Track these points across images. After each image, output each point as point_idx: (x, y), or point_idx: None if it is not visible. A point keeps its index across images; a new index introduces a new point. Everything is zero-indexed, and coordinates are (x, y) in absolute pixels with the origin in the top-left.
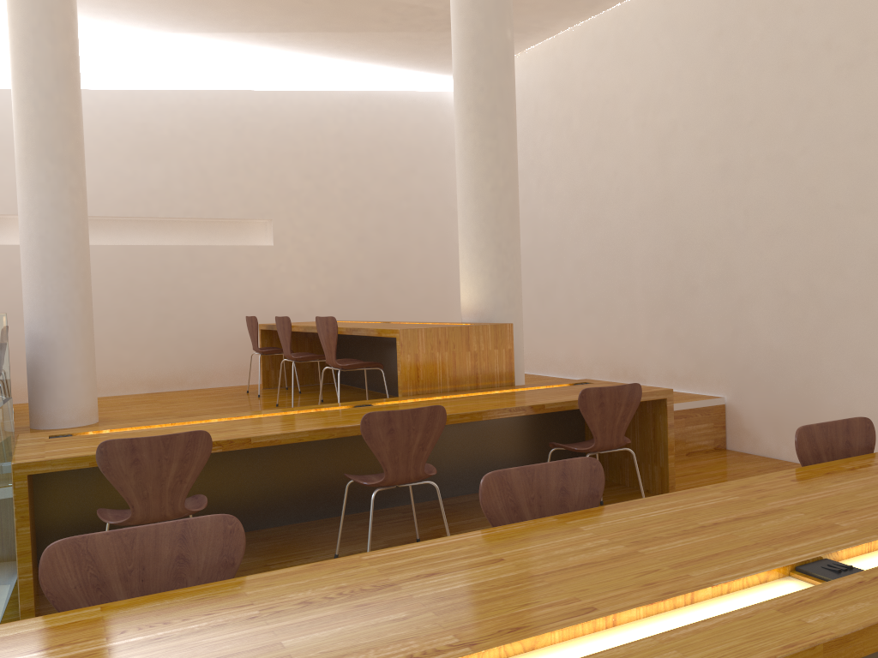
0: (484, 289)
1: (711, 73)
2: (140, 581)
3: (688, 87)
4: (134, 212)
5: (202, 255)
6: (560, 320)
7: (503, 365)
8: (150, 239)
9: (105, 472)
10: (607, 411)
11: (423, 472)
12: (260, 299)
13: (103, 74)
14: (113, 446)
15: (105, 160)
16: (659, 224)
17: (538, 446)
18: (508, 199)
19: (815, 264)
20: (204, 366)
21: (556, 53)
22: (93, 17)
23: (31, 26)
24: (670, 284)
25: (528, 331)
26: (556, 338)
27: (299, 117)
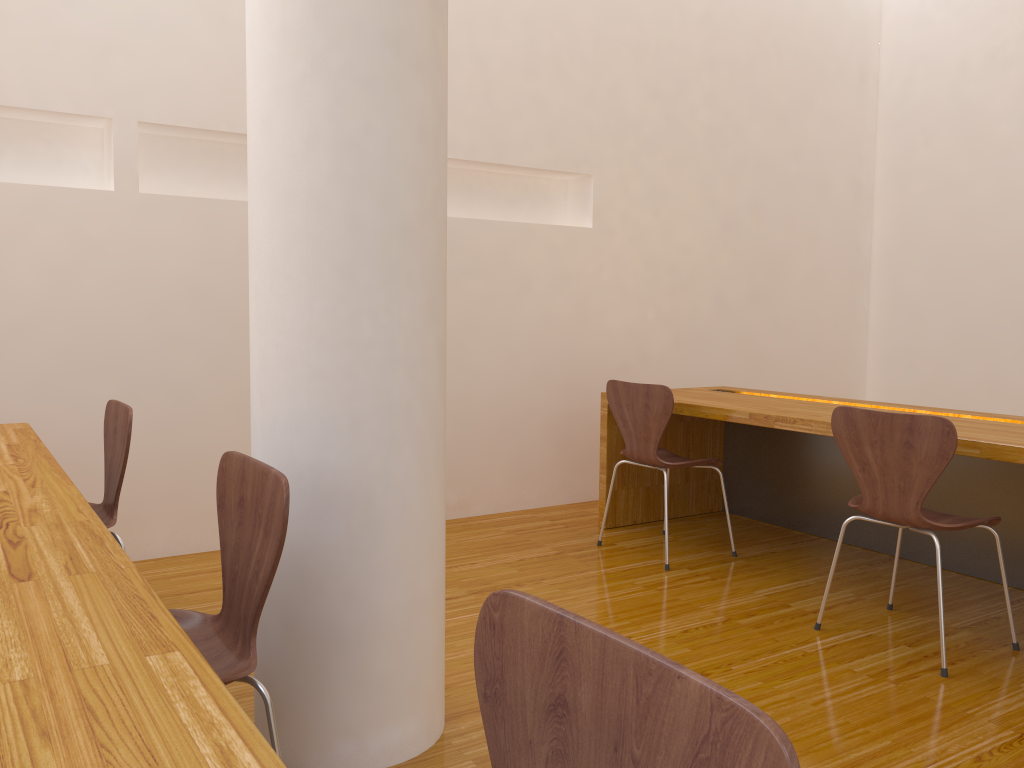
0: None
1: None
2: None
3: None
4: None
5: (471, 240)
6: None
7: None
8: None
9: None
10: None
11: None
12: (564, 336)
13: None
14: None
15: None
16: None
17: None
18: None
19: None
20: (463, 471)
21: None
22: None
23: None
24: None
25: None
26: None
27: None
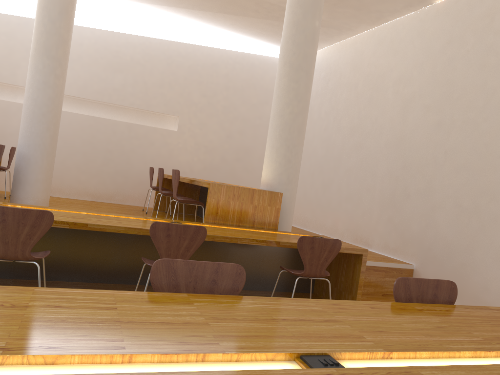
0: (275, 171)
1: (440, 65)
2: None
3: (425, 73)
4: (102, 98)
5: (136, 129)
6: (331, 202)
7: (272, 217)
8: (109, 116)
9: None
10: (315, 253)
11: None
12: (163, 160)
13: (100, 21)
14: None
15: (92, 68)
16: (395, 153)
17: None
18: (299, 120)
19: (481, 190)
20: (125, 191)
21: (357, 45)
22: None
23: None
24: (395, 190)
25: (314, 206)
26: (327, 213)
27: (205, 61)
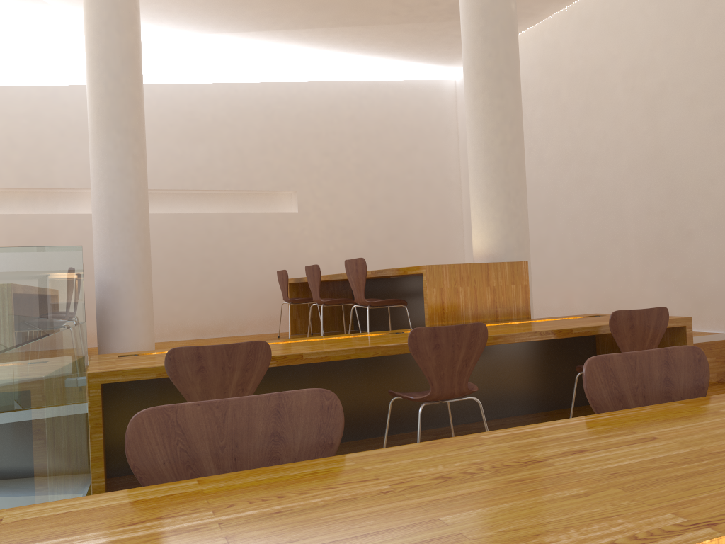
0: (496, 234)
1: (699, 34)
2: (232, 459)
3: (677, 50)
4: (182, 185)
5: (239, 221)
6: (553, 272)
7: (520, 300)
8: (195, 209)
9: (172, 379)
10: (637, 333)
11: (466, 388)
12: (287, 259)
13: (158, 72)
14: (180, 354)
15: (160, 142)
16: (651, 177)
17: (554, 376)
18: (516, 152)
19: None
20: (240, 316)
21: (544, 36)
22: (151, 22)
23: (102, 19)
24: (663, 230)
25: None
26: (549, 288)
27: (319, 104)
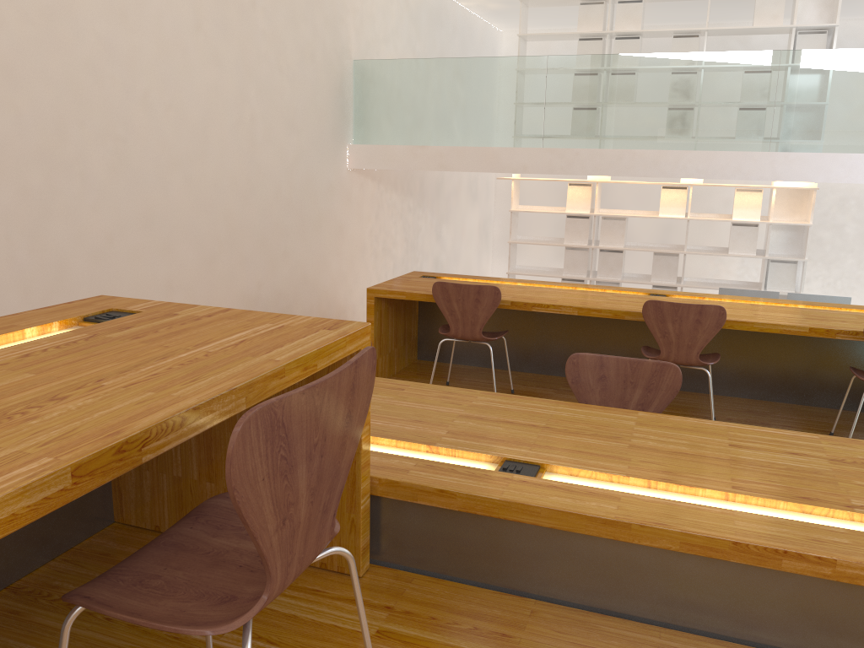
0: None
1: None
2: None
3: None
4: None
5: None
6: None
7: None
8: None
9: None
10: None
11: None
12: None
13: None
14: None
15: None
16: None
17: None
18: None
19: None
20: None
21: None
22: None
23: None
24: None
25: None
26: None
27: None
